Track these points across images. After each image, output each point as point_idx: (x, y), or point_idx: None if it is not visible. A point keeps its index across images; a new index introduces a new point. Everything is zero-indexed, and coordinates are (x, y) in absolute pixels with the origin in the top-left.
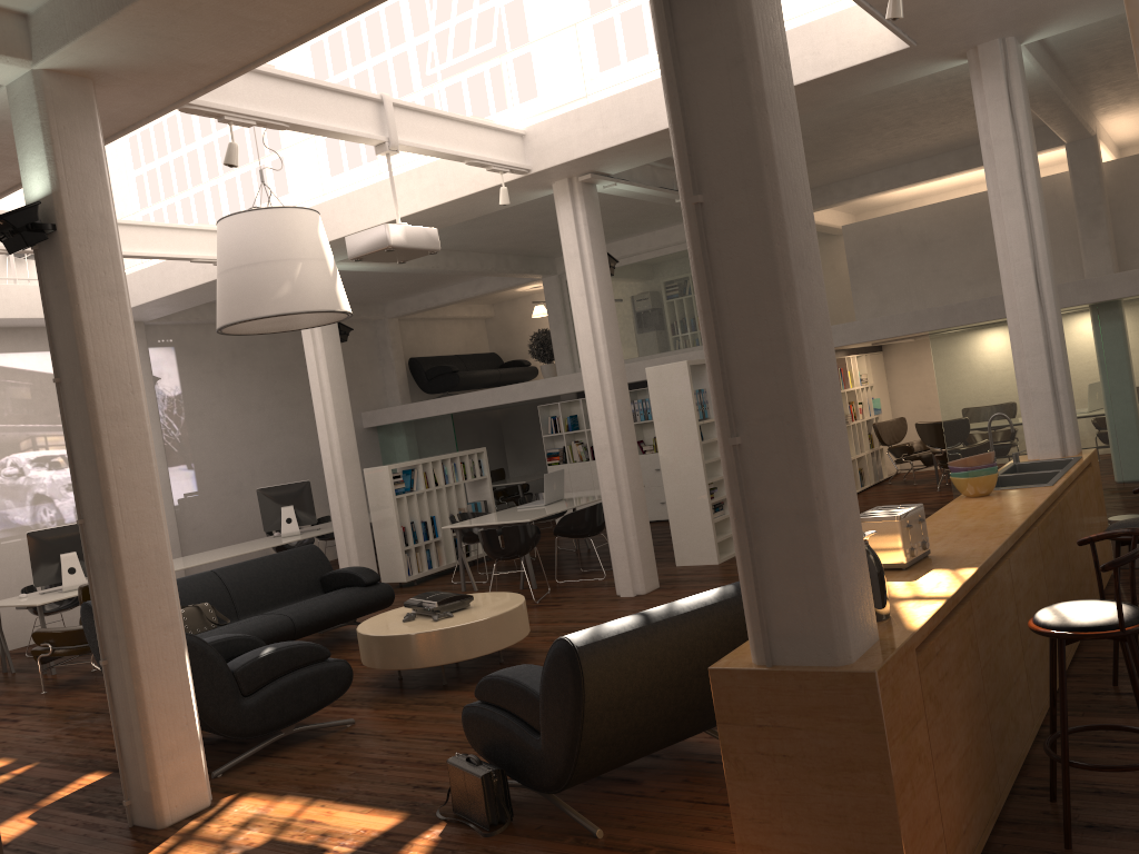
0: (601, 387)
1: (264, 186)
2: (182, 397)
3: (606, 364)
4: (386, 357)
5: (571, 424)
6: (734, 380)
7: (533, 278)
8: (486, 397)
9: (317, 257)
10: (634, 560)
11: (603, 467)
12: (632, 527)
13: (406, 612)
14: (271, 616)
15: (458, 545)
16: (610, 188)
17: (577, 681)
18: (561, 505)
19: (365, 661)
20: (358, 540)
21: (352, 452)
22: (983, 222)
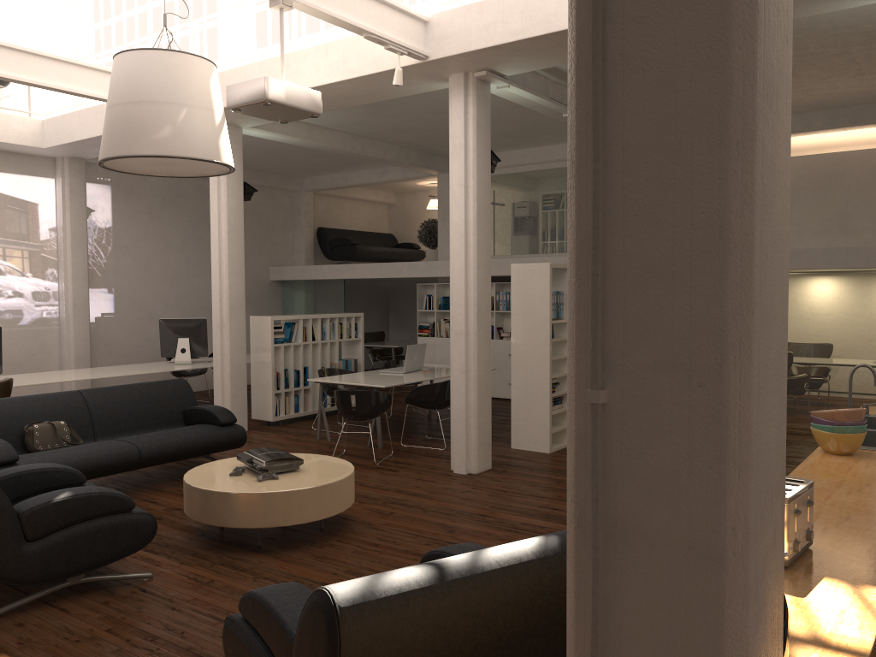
0: (465, 275)
1: (166, 30)
2: (112, 230)
3: (473, 254)
4: (298, 223)
5: (443, 303)
6: (613, 291)
7: (430, 173)
8: (374, 270)
9: (204, 106)
10: (471, 441)
11: (456, 350)
12: (474, 410)
13: (239, 463)
14: (121, 443)
15: (319, 398)
16: (503, 91)
17: (333, 652)
18: (417, 375)
19: (185, 509)
20: (233, 379)
21: (239, 299)
22: (837, 180)
